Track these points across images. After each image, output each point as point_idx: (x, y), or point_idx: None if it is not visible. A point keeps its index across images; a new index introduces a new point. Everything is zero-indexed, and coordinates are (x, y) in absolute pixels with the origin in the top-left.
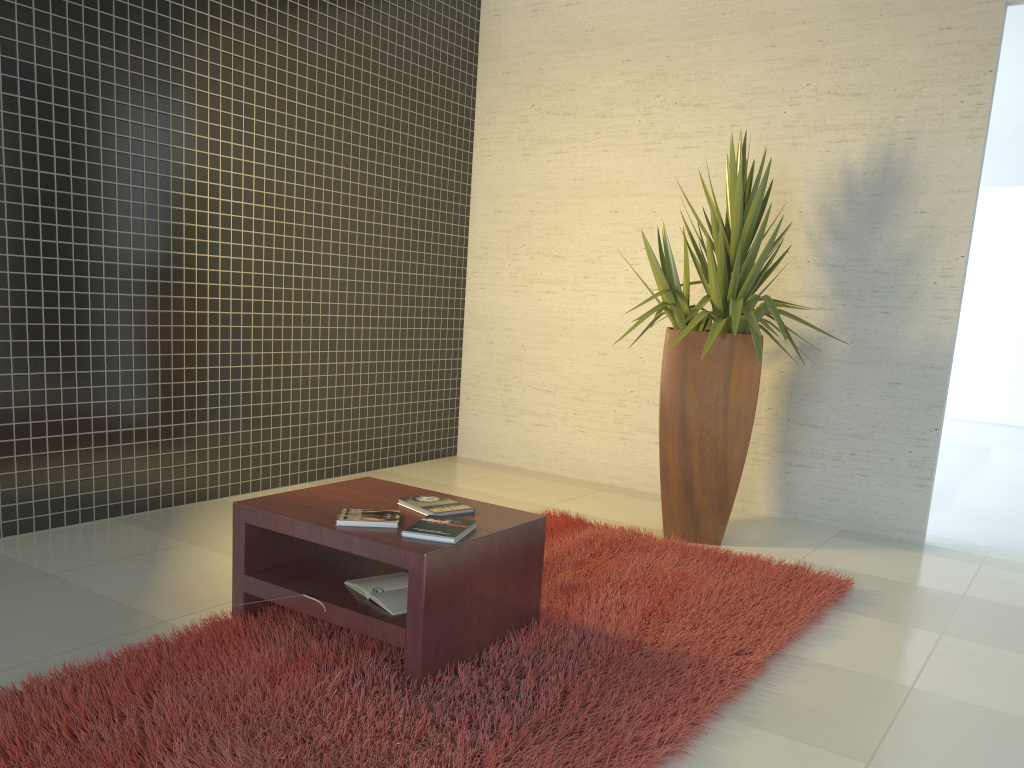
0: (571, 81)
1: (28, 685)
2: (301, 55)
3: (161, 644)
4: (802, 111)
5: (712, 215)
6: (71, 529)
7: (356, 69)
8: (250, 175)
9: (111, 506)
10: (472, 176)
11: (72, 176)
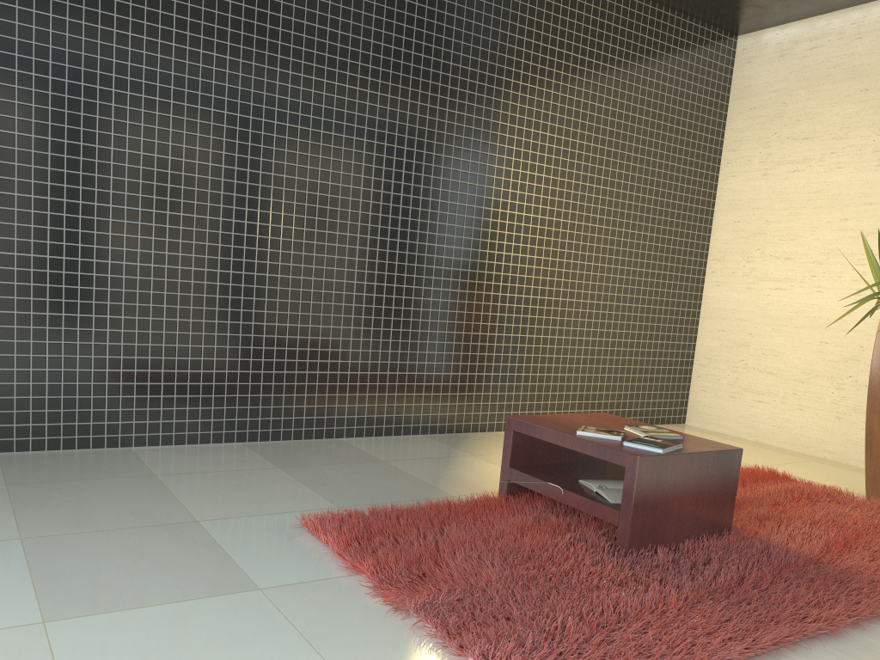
0: (811, 111)
1: (371, 511)
2: (584, 106)
3: (451, 503)
4: None
5: None
6: (396, 438)
7: (625, 113)
8: (539, 195)
9: (422, 426)
10: (716, 193)
11: (421, 197)
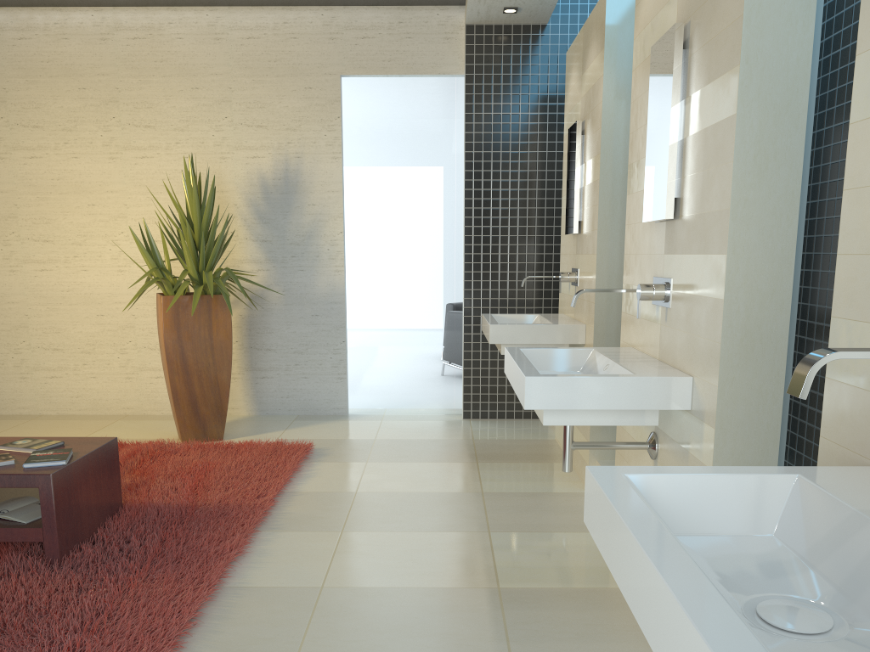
0: (35, 100)
1: None
2: None
3: None
4: (225, 135)
5: (180, 214)
6: None
7: None
8: None
9: None
10: None
11: None
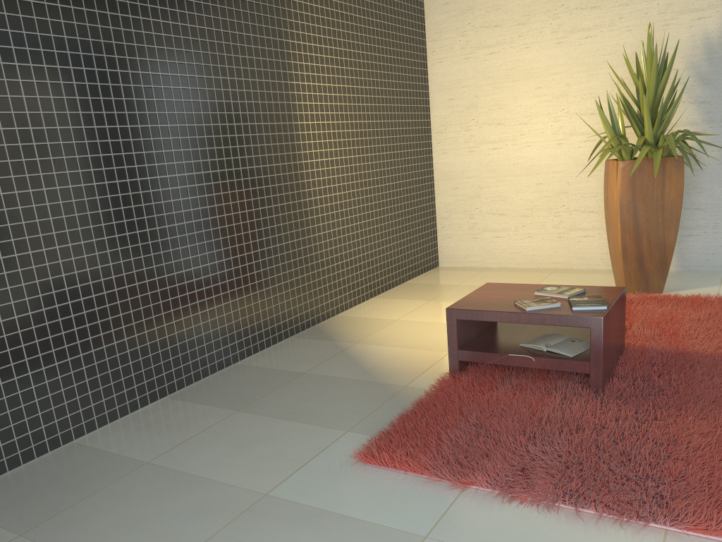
0: (496, 3)
1: (397, 426)
2: (341, 16)
3: (438, 395)
4: (670, 2)
5: (640, 82)
6: (277, 347)
7: (367, 19)
8: (327, 103)
9: (289, 329)
10: (428, 78)
11: (249, 123)
